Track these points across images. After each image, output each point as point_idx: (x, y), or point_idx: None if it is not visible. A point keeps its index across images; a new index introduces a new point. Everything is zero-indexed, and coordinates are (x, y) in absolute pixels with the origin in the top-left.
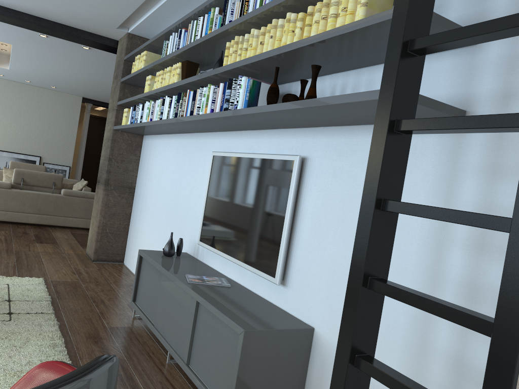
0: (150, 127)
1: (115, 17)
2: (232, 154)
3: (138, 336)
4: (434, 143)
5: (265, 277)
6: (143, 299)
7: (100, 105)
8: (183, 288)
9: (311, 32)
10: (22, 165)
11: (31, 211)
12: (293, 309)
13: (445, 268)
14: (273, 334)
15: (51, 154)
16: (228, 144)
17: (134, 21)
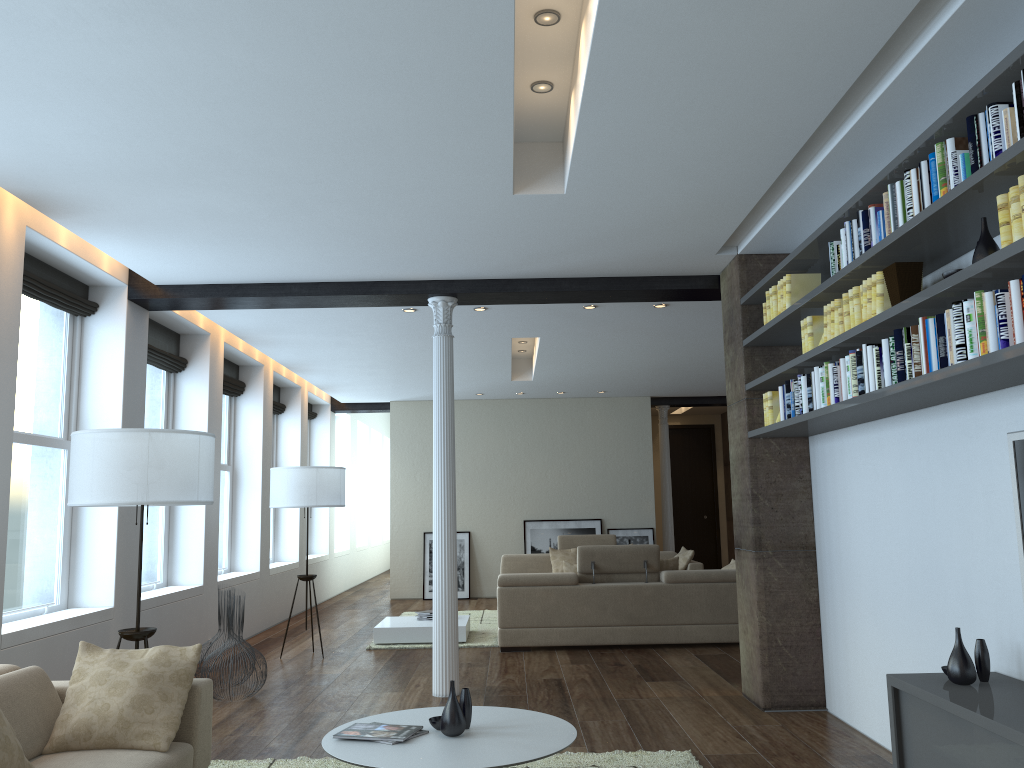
0: (837, 414)
1: (714, 235)
2: None
3: None
4: None
5: None
6: None
7: (682, 404)
8: None
9: None
10: (577, 539)
11: (618, 622)
12: None
13: None
14: None
15: (618, 510)
16: None
17: (746, 230)
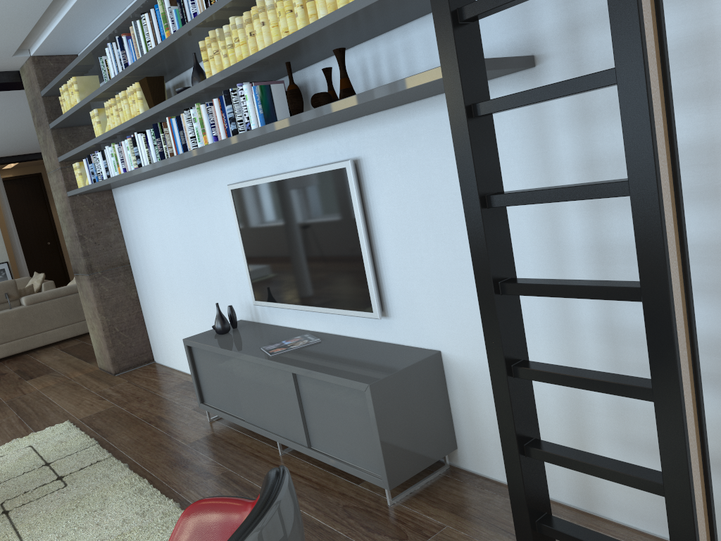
0: (127, 179)
1: (7, 43)
2: (257, 181)
3: (229, 440)
4: None
5: (361, 315)
6: (214, 395)
7: (11, 162)
8: (268, 365)
9: (318, 8)
10: None
11: None
12: (407, 339)
13: (565, 237)
14: (401, 375)
15: None
16: (245, 168)
17: (34, 38)
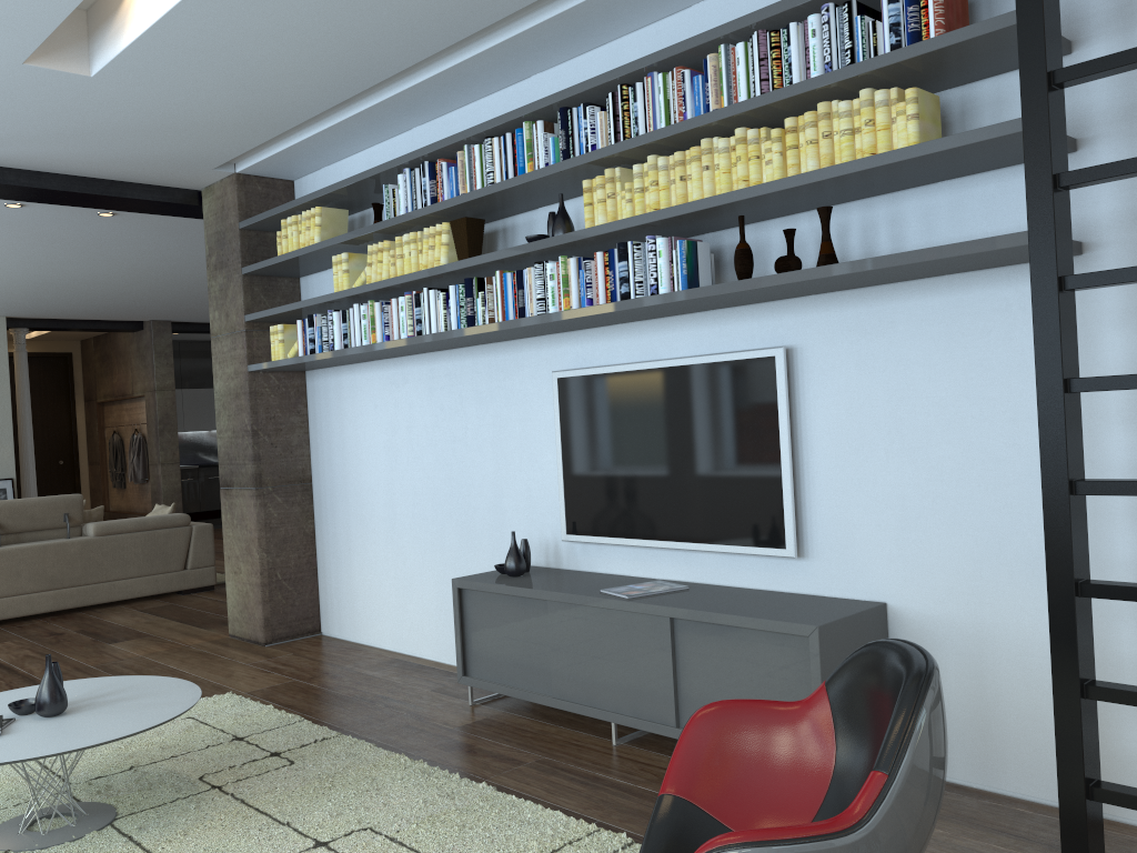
0: (382, 351)
1: (226, 150)
2: (611, 368)
3: (520, 726)
4: None
5: (763, 553)
6: (492, 663)
7: (47, 328)
8: (626, 609)
9: (803, 157)
10: None
11: (36, 588)
12: (831, 587)
13: (1103, 455)
14: (847, 623)
15: None
16: (585, 352)
17: (256, 150)
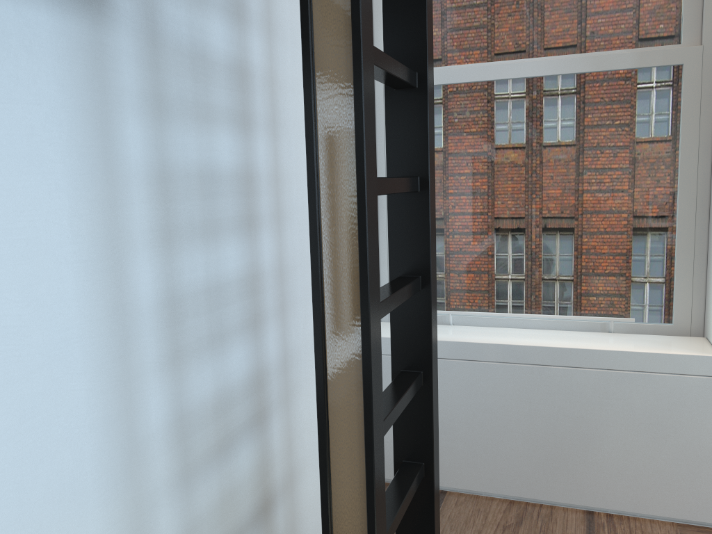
0: None
1: None
2: None
3: None
4: (50, 28)
5: None
6: None
7: None
8: None
9: None
10: None
11: None
12: None
13: (133, 294)
14: None
15: None
16: None
17: None
